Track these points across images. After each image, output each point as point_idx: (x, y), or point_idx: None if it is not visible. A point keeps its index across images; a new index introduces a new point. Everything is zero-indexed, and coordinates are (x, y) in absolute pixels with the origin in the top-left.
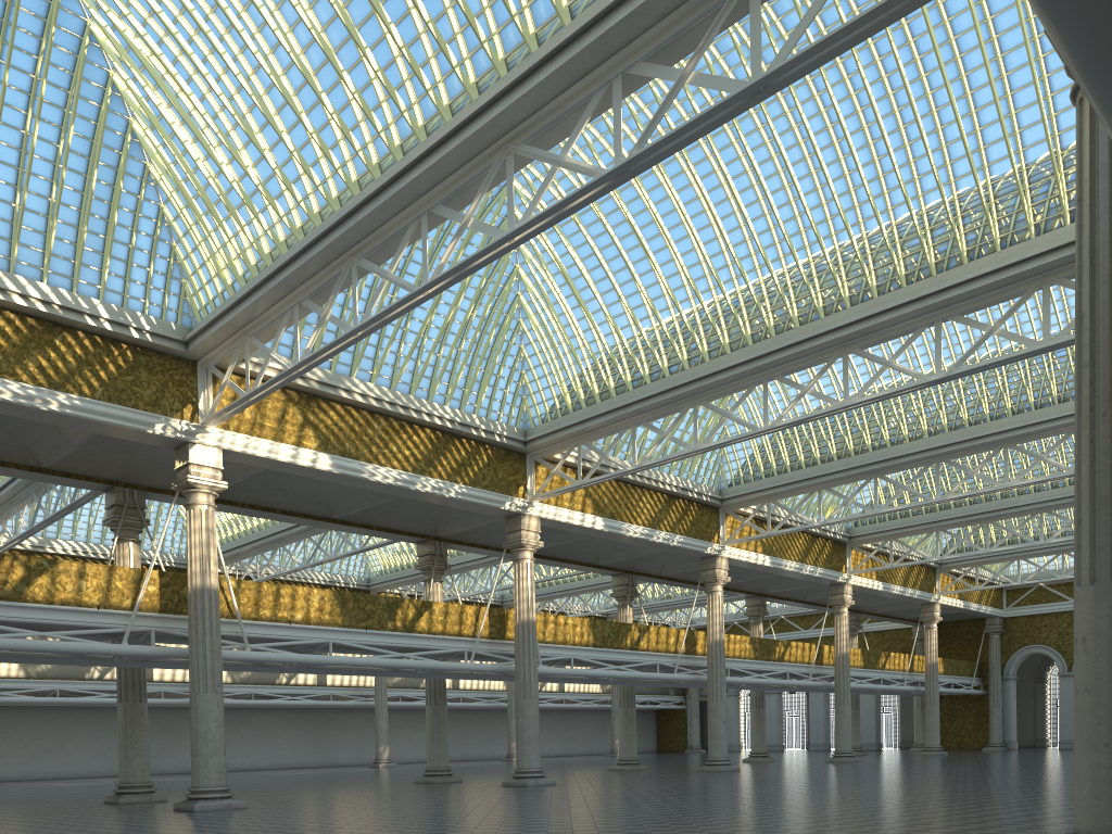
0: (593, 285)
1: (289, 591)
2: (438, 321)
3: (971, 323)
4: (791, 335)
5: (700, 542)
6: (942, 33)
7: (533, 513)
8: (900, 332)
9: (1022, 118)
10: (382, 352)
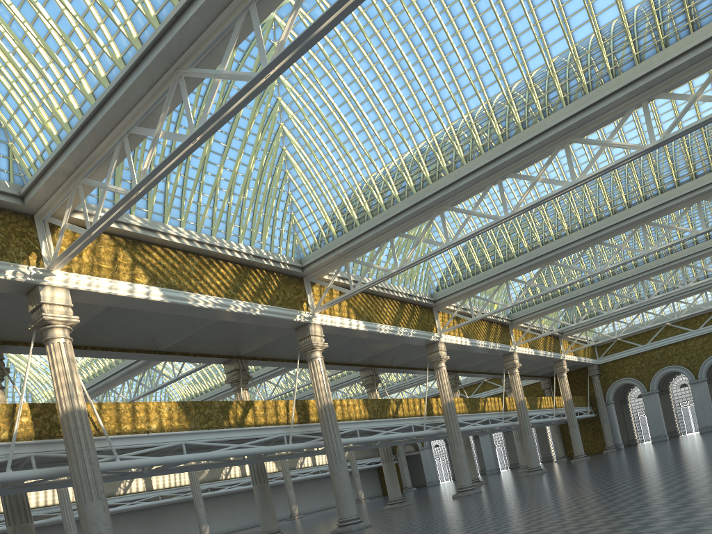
0: (350, 125)
1: (142, 406)
2: (226, 175)
3: (674, 96)
4: (518, 138)
5: (426, 333)
6: None
7: (317, 321)
8: (612, 117)
9: None
10: (186, 202)
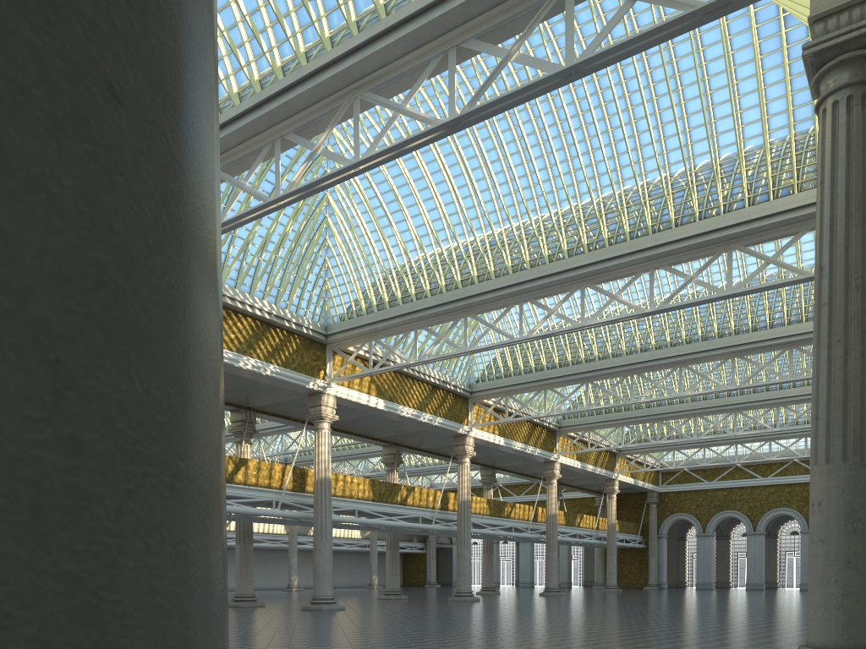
0: (390, 215)
1: None
2: (261, 231)
3: (676, 272)
4: (542, 269)
5: (455, 424)
6: (666, 55)
7: (331, 392)
8: (624, 274)
9: (718, 126)
10: None
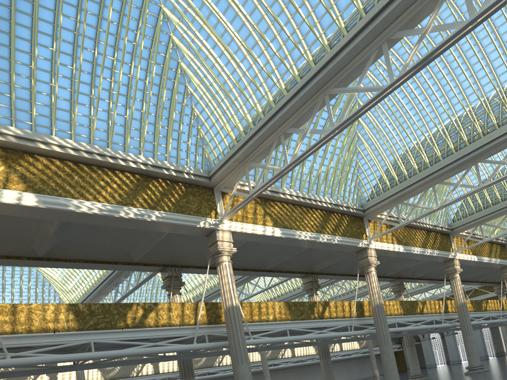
0: (409, 111)
1: (264, 305)
2: (319, 153)
3: None
4: None
5: (445, 252)
6: None
7: (372, 247)
8: None
9: None
10: (294, 173)
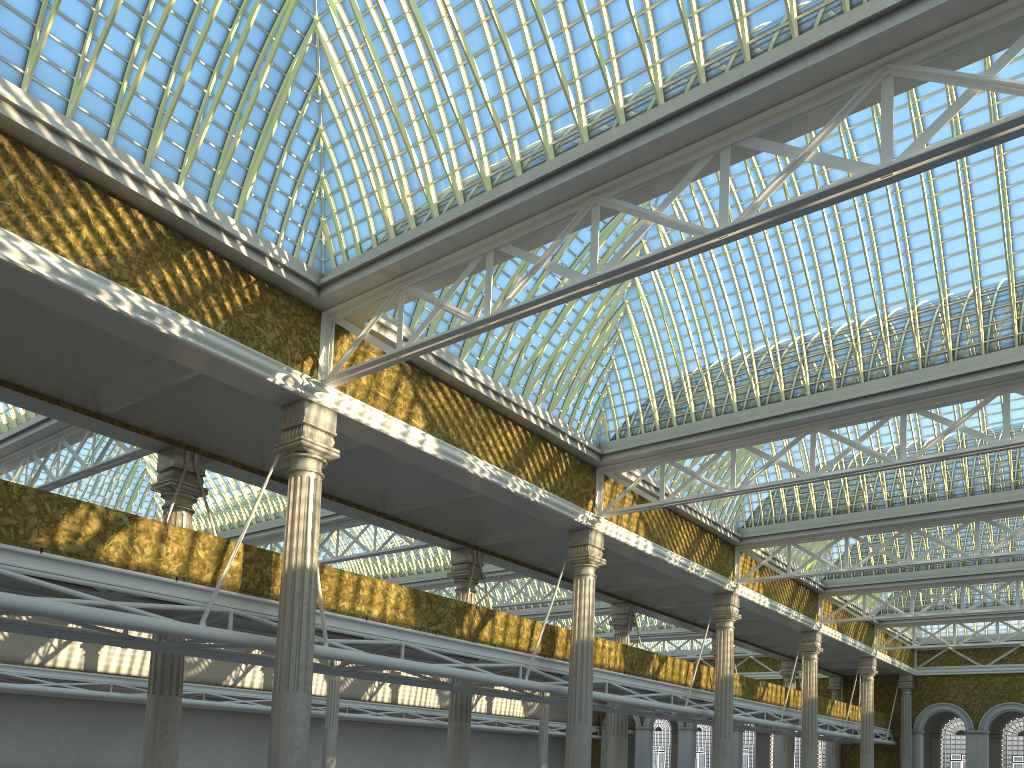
0: (727, 297)
1: (368, 583)
2: (547, 317)
3: None
4: (944, 368)
5: (721, 577)
6: None
7: (599, 528)
8: None
9: None
10: (492, 339)
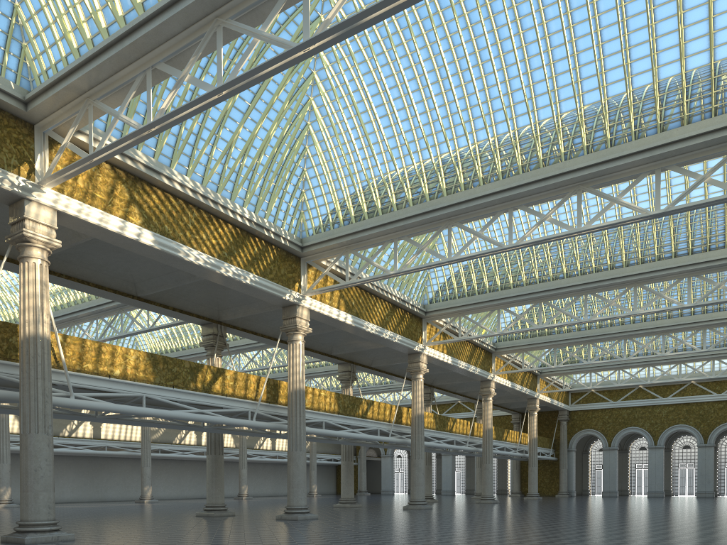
0: (378, 118)
1: (109, 349)
2: (244, 134)
3: (685, 172)
4: (536, 173)
5: (411, 341)
6: None
7: (305, 305)
8: (626, 177)
9: None
10: (197, 152)
